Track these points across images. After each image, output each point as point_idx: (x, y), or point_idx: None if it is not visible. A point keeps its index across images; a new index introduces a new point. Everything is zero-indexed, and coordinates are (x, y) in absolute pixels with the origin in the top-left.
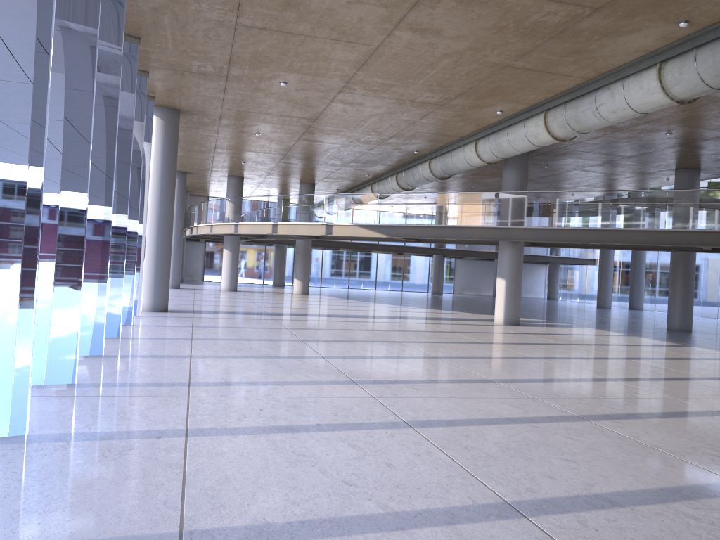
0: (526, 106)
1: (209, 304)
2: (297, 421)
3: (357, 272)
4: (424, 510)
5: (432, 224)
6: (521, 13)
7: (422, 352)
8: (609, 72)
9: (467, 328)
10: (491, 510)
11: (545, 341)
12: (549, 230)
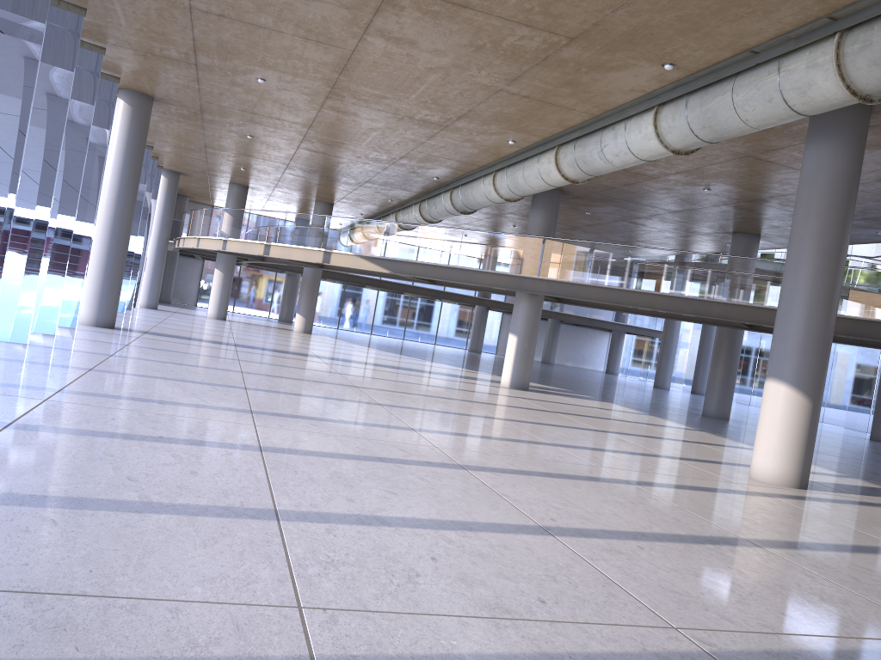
0: (539, 138)
1: (174, 327)
2: (140, 432)
3: (394, 318)
4: (181, 504)
5: (440, 263)
6: (494, 34)
7: (369, 398)
8: (612, 111)
9: (458, 385)
10: (250, 512)
11: (534, 406)
12: (567, 284)
